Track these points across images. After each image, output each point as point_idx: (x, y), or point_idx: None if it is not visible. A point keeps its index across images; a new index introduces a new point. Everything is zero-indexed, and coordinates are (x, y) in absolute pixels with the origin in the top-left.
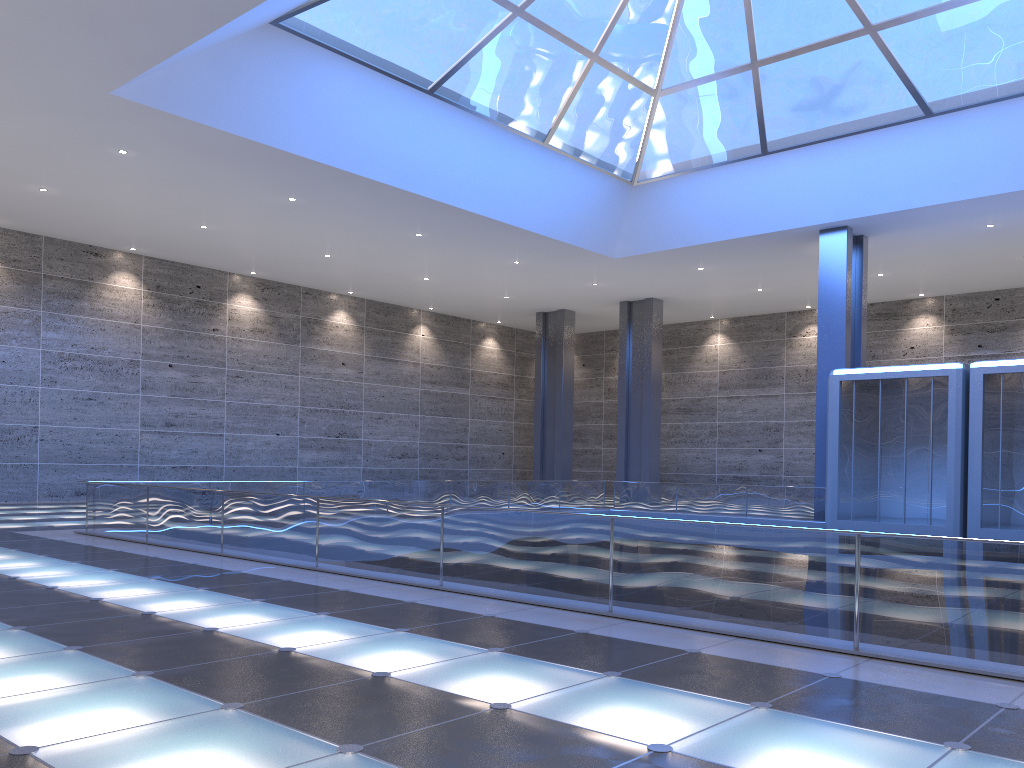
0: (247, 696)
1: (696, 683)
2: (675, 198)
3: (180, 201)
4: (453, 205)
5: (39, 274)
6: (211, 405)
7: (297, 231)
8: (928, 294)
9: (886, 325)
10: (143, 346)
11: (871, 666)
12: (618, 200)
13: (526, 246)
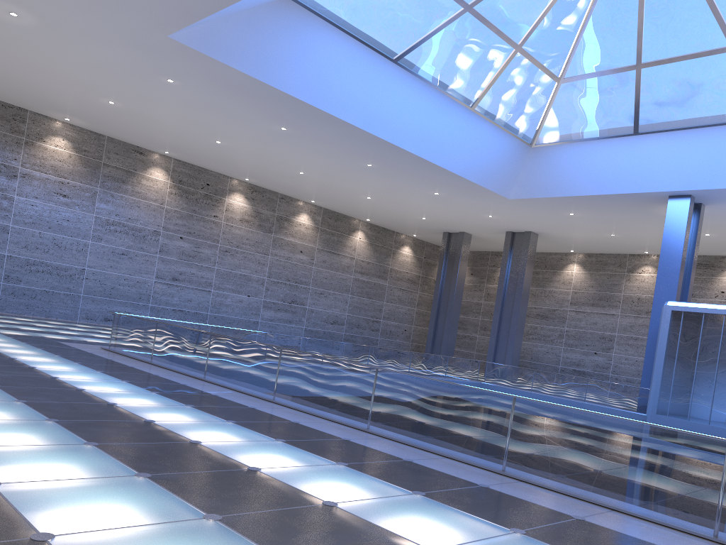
0: (224, 509)
1: None
2: (562, 160)
3: (204, 121)
4: (398, 146)
5: (100, 162)
6: (205, 269)
7: (283, 152)
8: None
9: (704, 273)
10: (164, 221)
11: None
12: (518, 156)
13: (446, 182)
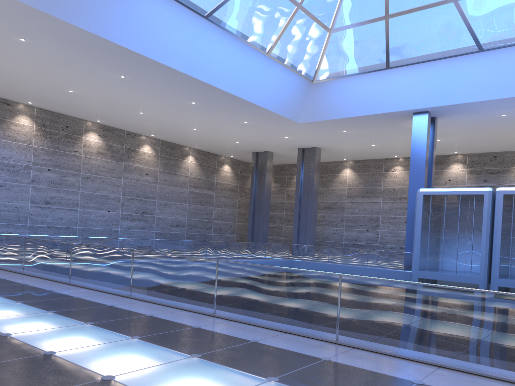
0: None
1: None
2: (336, 91)
3: (57, 74)
4: (214, 86)
5: None
6: (71, 193)
7: (124, 97)
8: (459, 152)
9: (436, 167)
10: (33, 158)
11: None
12: (304, 90)
13: (252, 113)
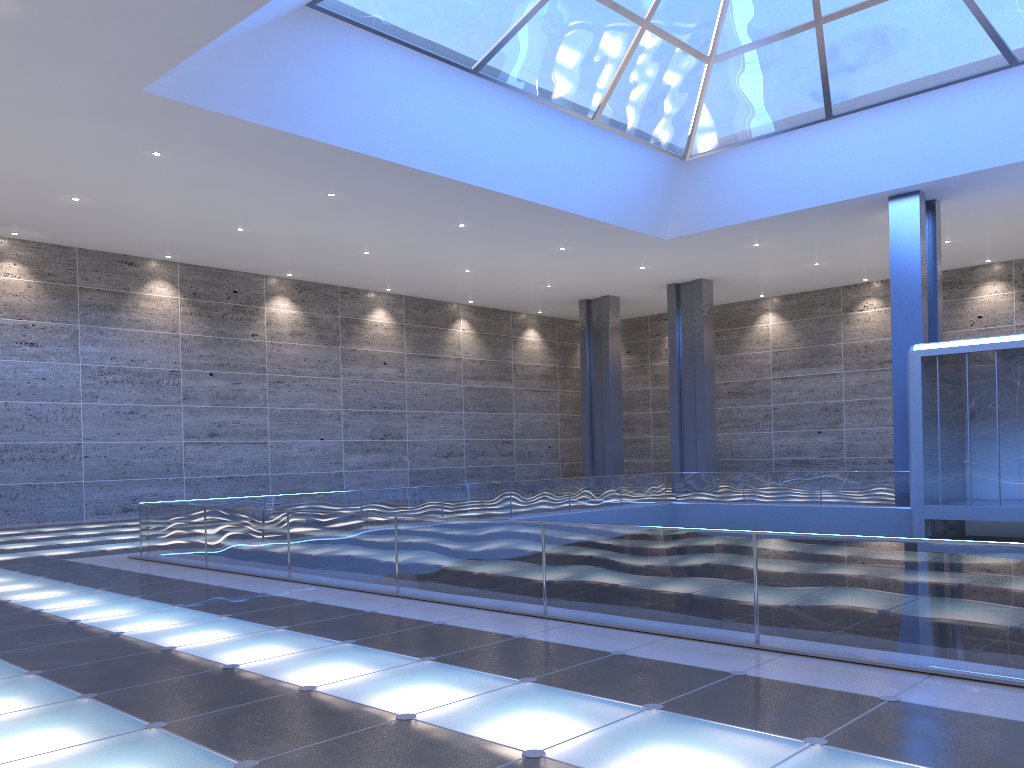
0: None
1: (929, 753)
2: (731, 171)
3: (215, 203)
4: (499, 191)
5: (74, 287)
6: (254, 412)
7: (336, 228)
8: (996, 259)
9: (950, 294)
10: (182, 355)
11: None
12: (670, 177)
13: (573, 231)
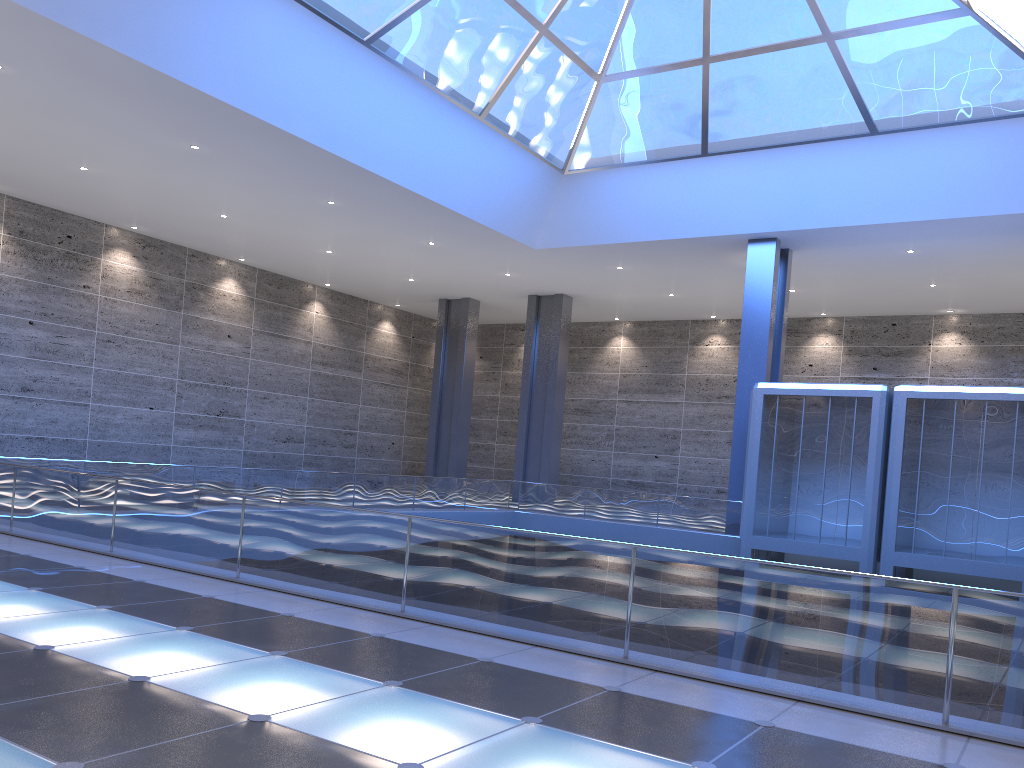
0: None
1: None
2: (606, 192)
3: (60, 135)
4: (376, 173)
5: None
6: (76, 371)
7: (194, 185)
8: (830, 314)
9: (787, 341)
10: None
11: (982, 751)
12: (547, 188)
13: (445, 227)
